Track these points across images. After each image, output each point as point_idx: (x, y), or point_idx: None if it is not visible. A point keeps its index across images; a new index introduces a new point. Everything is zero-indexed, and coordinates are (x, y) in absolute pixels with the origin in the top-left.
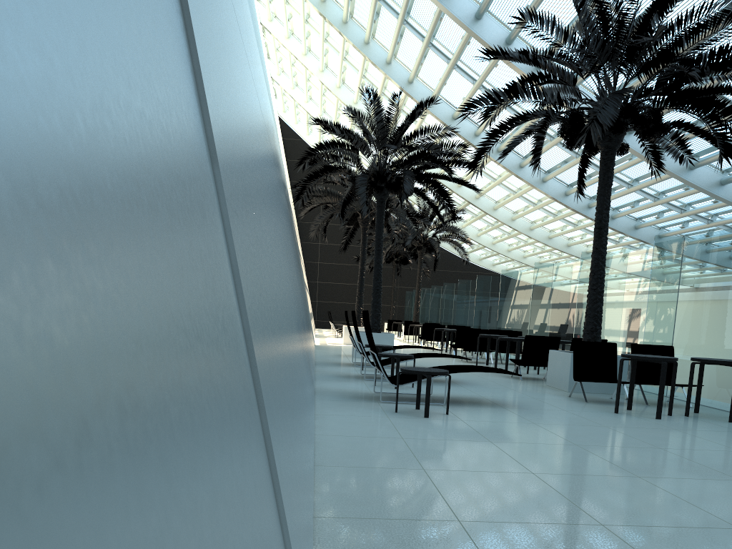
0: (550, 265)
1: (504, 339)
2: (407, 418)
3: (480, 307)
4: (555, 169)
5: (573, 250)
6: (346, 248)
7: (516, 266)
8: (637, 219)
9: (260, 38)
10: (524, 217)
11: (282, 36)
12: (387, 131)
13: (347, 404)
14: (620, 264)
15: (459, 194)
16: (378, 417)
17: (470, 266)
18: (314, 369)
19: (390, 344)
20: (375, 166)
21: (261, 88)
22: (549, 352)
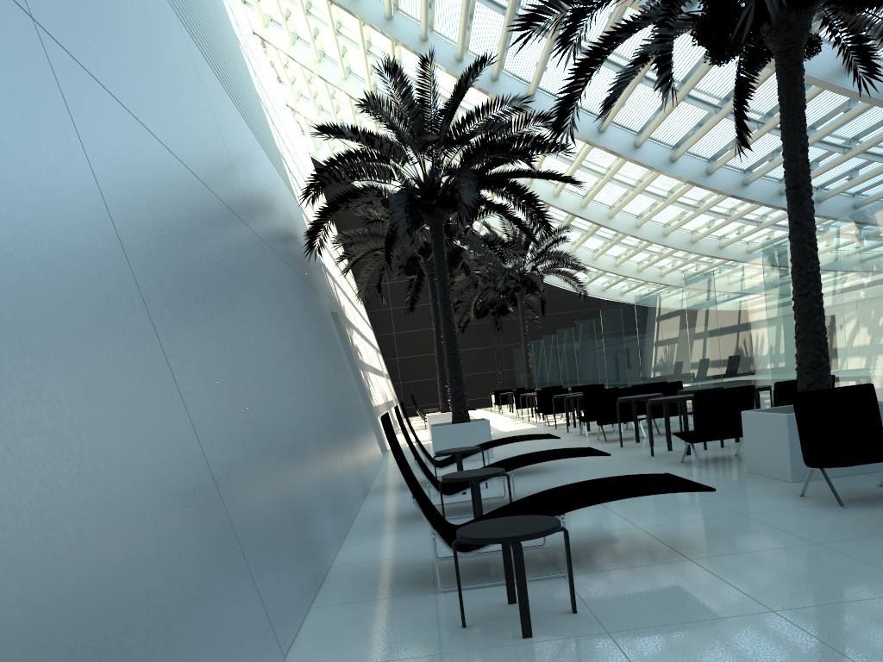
0: (708, 274)
1: (658, 402)
2: (483, 650)
3: (613, 355)
4: (687, 139)
5: (729, 252)
6: (413, 307)
7: (652, 289)
8: (817, 188)
9: (229, 33)
10: (652, 220)
11: (284, 44)
12: (425, 120)
13: (369, 615)
14: (832, 246)
15: (558, 207)
16: (419, 657)
17: (592, 302)
18: (357, 509)
19: (486, 436)
20: (419, 178)
21: (140, 43)
22: (742, 415)
